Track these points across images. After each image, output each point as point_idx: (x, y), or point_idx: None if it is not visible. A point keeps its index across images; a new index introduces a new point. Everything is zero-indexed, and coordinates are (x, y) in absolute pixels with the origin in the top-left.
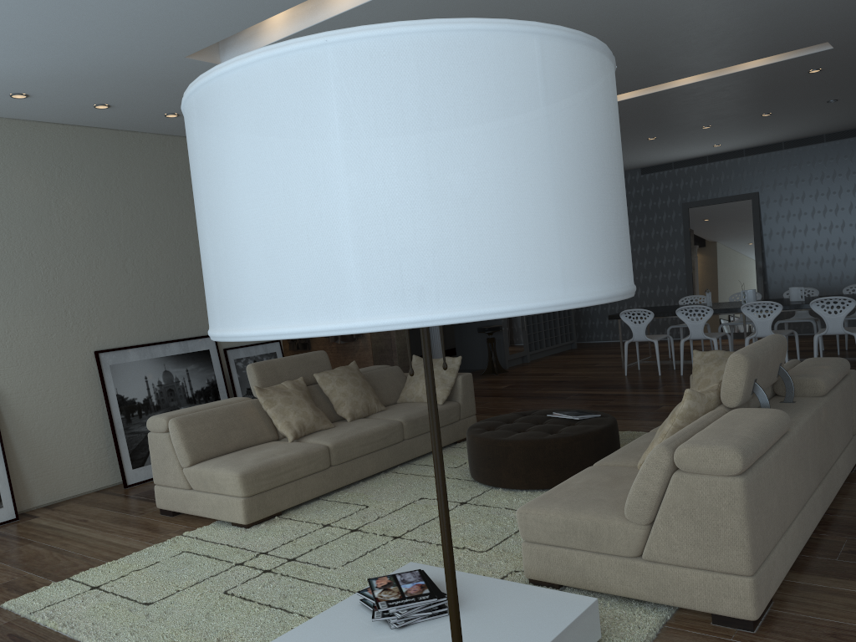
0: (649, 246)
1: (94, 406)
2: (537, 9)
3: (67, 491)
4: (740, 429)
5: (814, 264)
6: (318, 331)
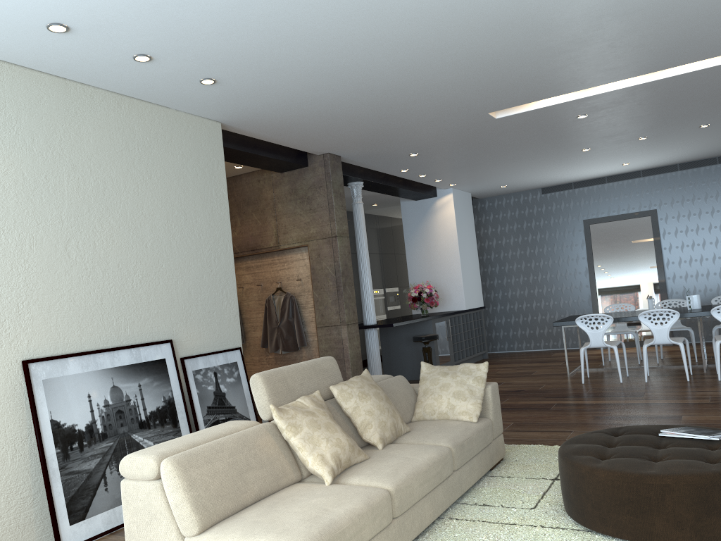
0: (552, 260)
1: (17, 438)
2: None
3: None
4: None
5: (713, 275)
6: None
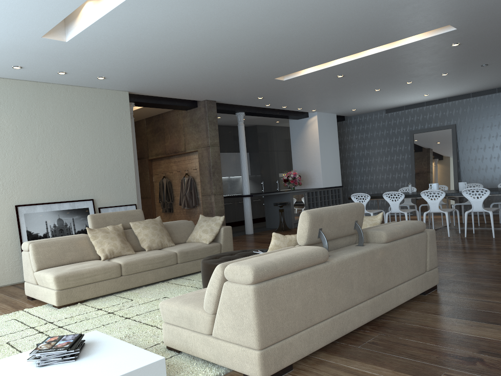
0: (390, 157)
1: (13, 236)
2: (234, 5)
3: None
4: (275, 256)
5: (490, 169)
6: None
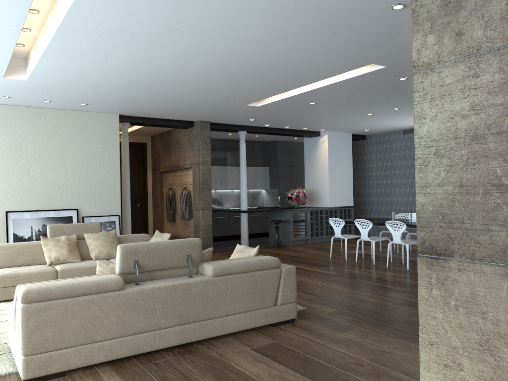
0: (405, 179)
1: (2, 237)
2: (138, 54)
3: None
4: (62, 282)
5: None
6: None
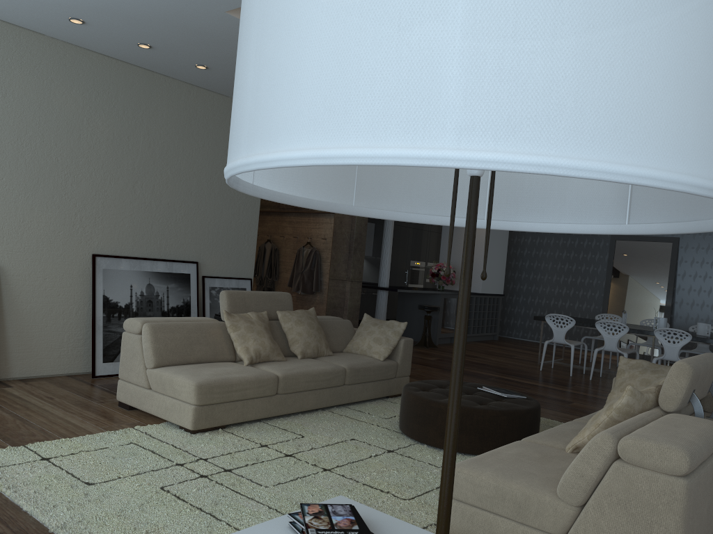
0: (576, 265)
1: (81, 301)
2: None
3: (42, 370)
4: (683, 432)
5: None
6: (387, 157)
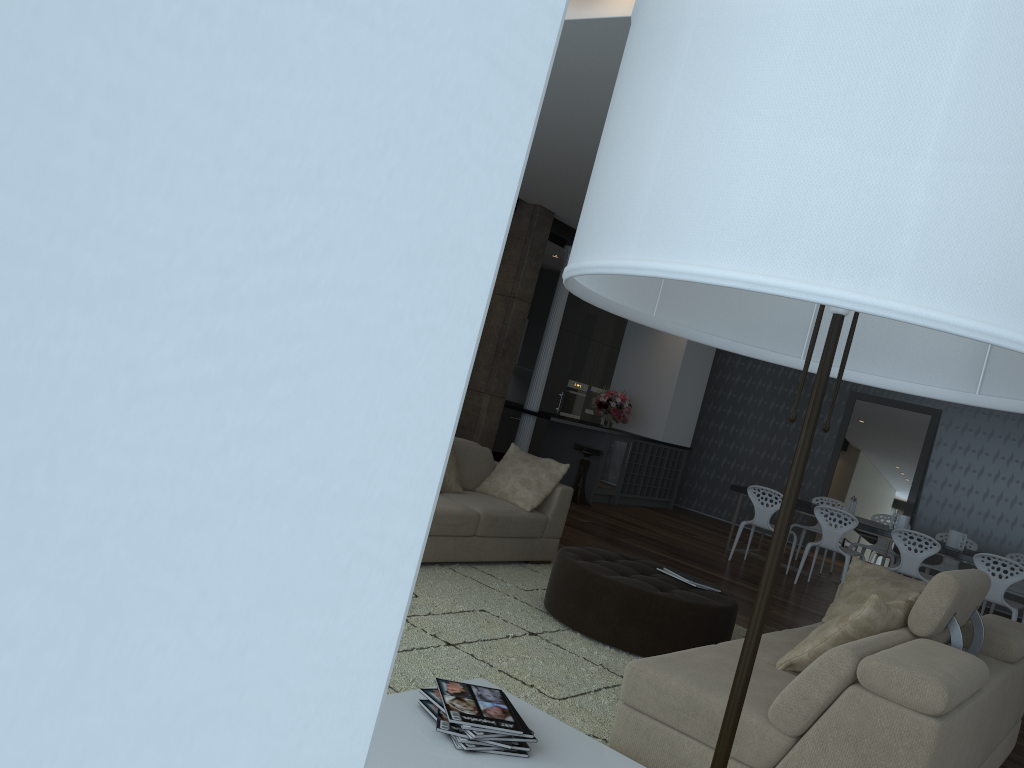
0: (796, 425)
1: None
2: None
3: None
4: (941, 663)
5: (977, 515)
6: (826, 296)
